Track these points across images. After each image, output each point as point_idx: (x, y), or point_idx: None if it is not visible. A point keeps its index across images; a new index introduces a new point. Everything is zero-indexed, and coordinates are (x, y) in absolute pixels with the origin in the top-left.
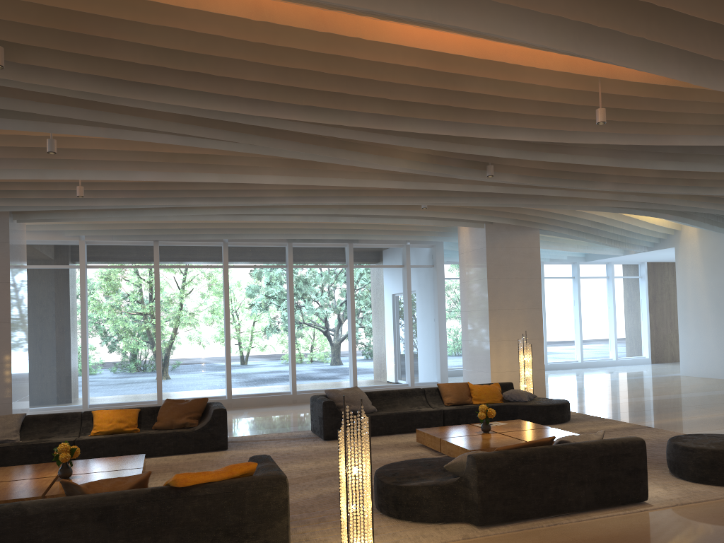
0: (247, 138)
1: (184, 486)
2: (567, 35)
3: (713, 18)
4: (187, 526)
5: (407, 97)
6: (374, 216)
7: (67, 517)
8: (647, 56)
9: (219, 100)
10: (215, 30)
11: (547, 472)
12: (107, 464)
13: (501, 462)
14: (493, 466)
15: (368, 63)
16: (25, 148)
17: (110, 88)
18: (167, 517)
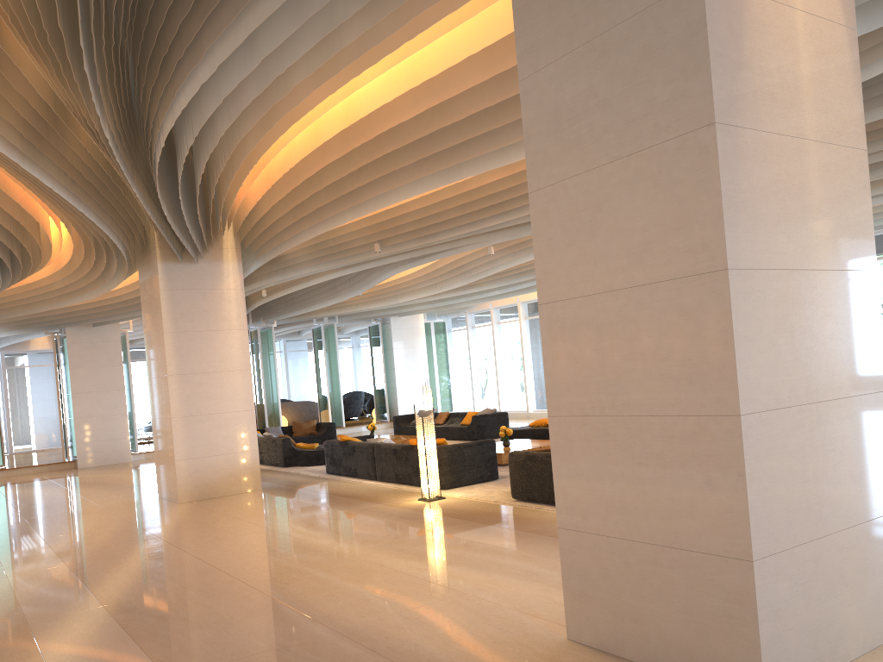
0: (525, 228)
1: (413, 445)
2: (439, 177)
3: (463, 138)
4: (413, 464)
5: (524, 191)
6: (873, 197)
7: (387, 451)
8: (499, 154)
9: (460, 228)
10: (415, 207)
11: (543, 471)
12: (543, 443)
13: (519, 457)
14: (515, 459)
15: (488, 184)
16: (515, 245)
17: (421, 241)
18: (408, 458)
